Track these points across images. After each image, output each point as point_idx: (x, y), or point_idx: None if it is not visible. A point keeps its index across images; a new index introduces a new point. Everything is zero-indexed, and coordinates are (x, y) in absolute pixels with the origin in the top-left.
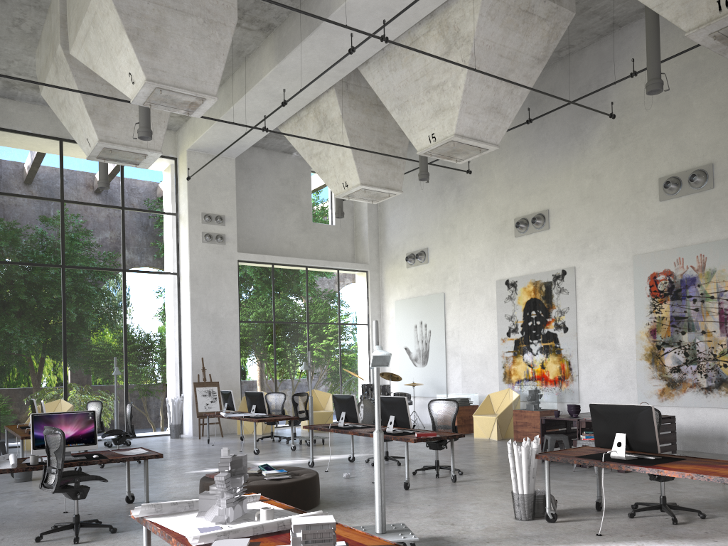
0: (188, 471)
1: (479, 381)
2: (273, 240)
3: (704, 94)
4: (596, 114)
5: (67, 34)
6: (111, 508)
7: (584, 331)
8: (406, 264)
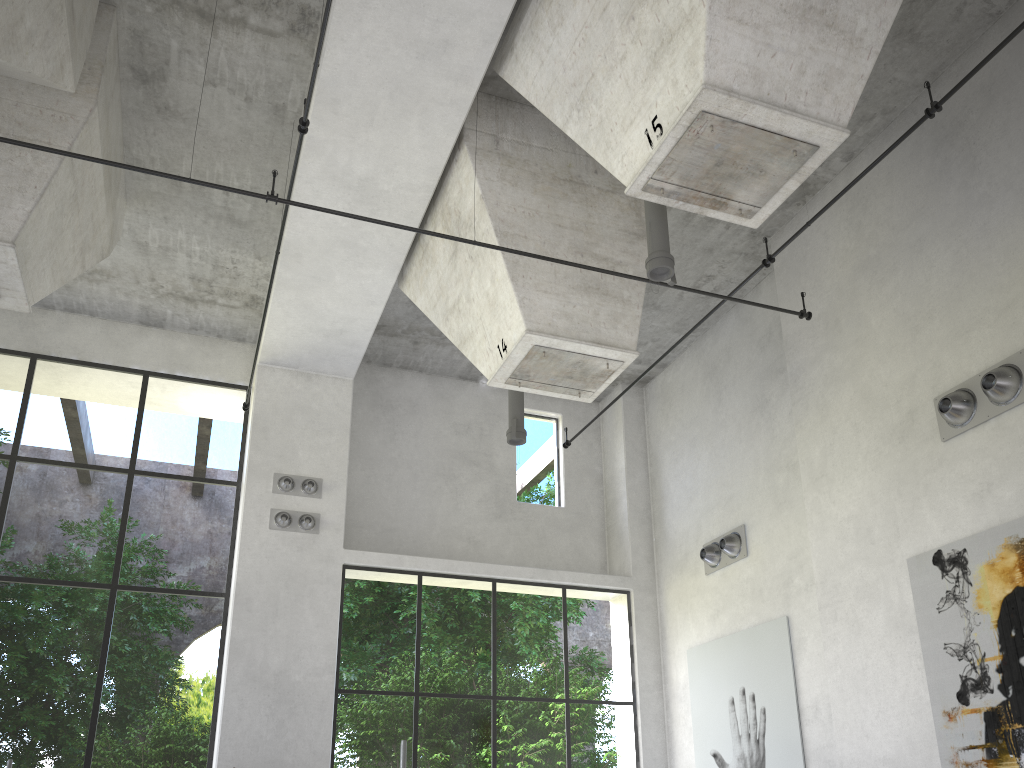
0: None
1: None
2: (433, 534)
3: None
4: None
5: None
6: None
7: None
8: (704, 567)
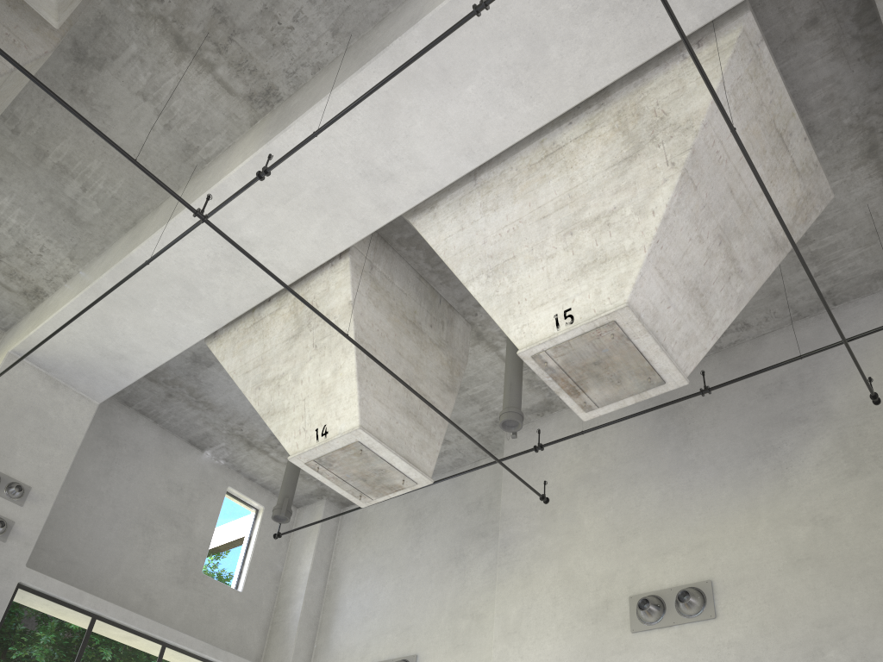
0: None
1: None
2: (113, 579)
3: None
4: (805, 423)
5: None
6: None
7: None
8: None
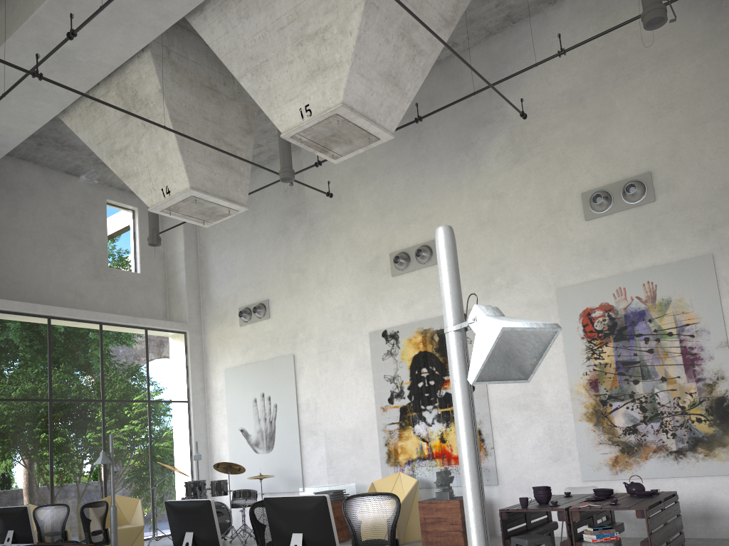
0: None
1: (352, 466)
2: (50, 287)
3: (630, 93)
4: (491, 124)
5: None
6: None
7: (497, 389)
8: (239, 321)
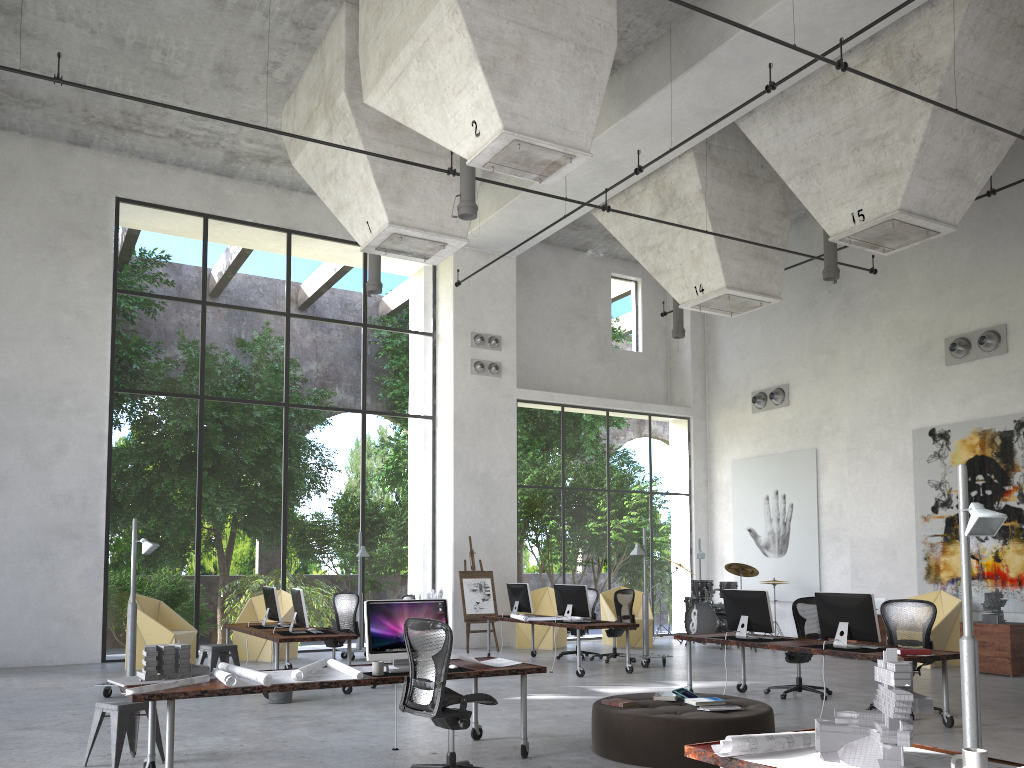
0: (508, 697)
1: (882, 579)
2: (559, 372)
3: None
4: None
5: (354, 78)
6: (458, 746)
7: None
8: (751, 407)
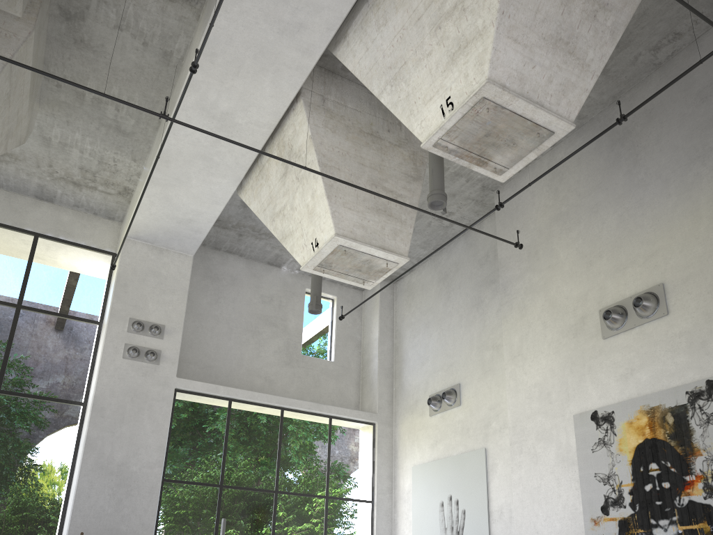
0: None
1: None
2: (240, 372)
3: None
4: None
5: None
6: None
7: None
8: (429, 410)
